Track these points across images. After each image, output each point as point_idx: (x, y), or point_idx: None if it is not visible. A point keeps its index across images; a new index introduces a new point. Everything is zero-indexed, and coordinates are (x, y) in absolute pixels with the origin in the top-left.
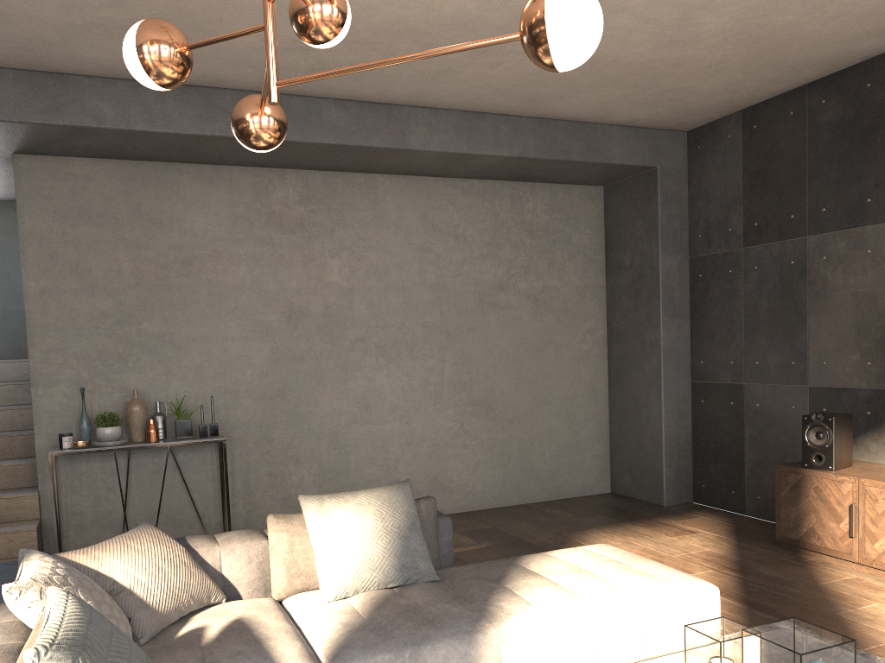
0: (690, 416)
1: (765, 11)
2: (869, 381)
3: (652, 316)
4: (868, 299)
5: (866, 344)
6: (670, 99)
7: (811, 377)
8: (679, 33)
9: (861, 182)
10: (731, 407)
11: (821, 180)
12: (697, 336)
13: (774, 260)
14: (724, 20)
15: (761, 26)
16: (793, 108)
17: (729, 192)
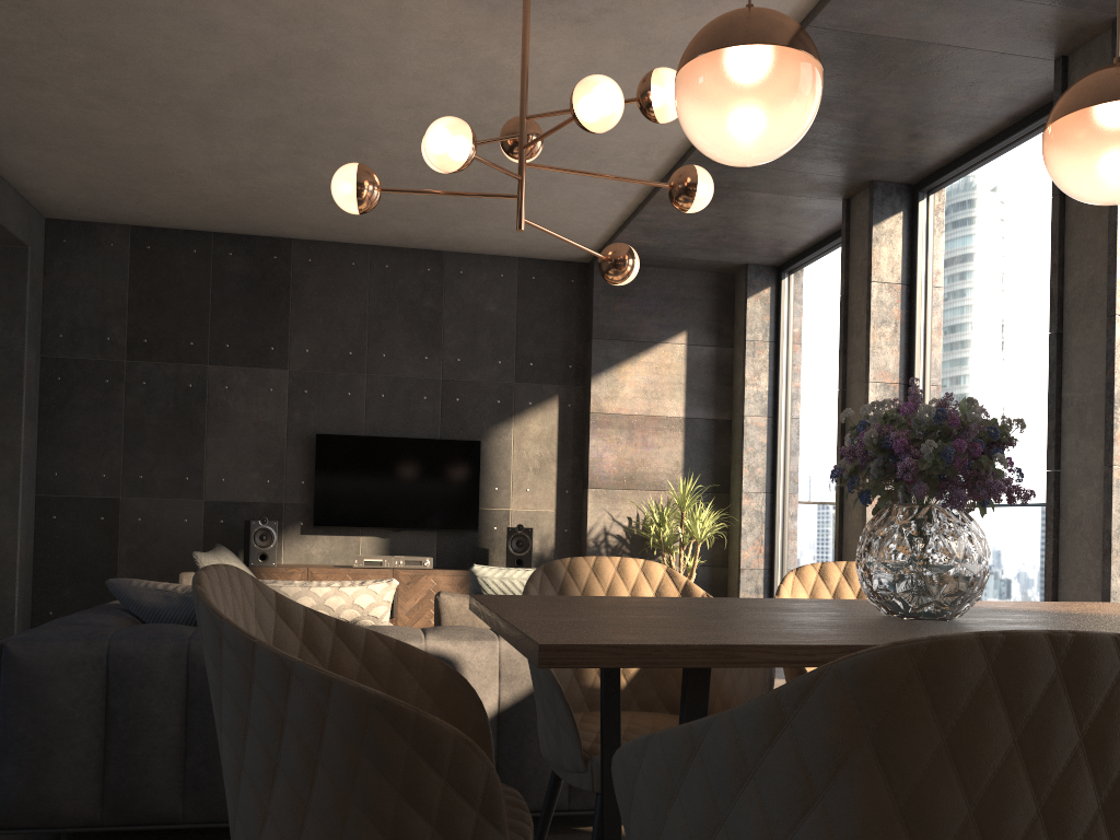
0: (34, 535)
1: (309, 189)
2: (269, 496)
3: (7, 414)
4: (269, 428)
5: (266, 465)
6: (112, 194)
7: (208, 492)
8: (247, 170)
9: (266, 332)
10: (101, 523)
11: (226, 320)
12: (49, 444)
13: (168, 379)
14: (284, 180)
15: (287, 194)
16: (197, 247)
17: (109, 300)
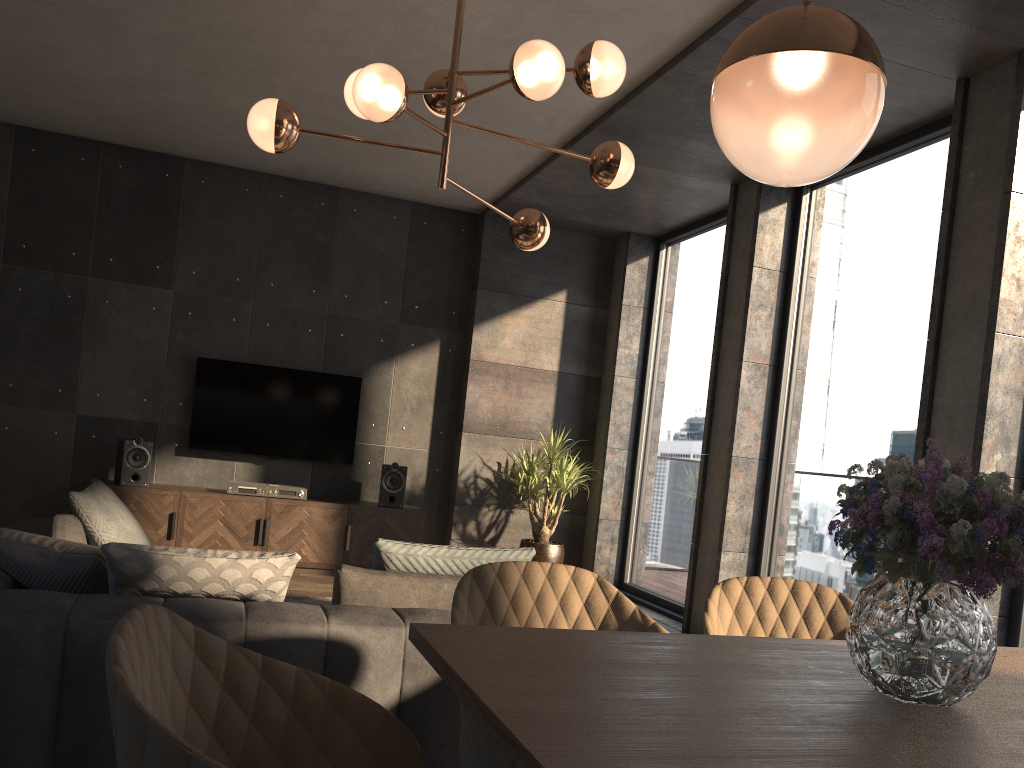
0: None
1: (210, 112)
2: (144, 414)
3: None
4: (149, 347)
5: (144, 383)
6: None
7: (81, 406)
8: (146, 85)
9: (152, 250)
10: None
11: (111, 233)
12: None
13: (46, 288)
14: (184, 100)
15: (186, 113)
16: (86, 156)
17: None
